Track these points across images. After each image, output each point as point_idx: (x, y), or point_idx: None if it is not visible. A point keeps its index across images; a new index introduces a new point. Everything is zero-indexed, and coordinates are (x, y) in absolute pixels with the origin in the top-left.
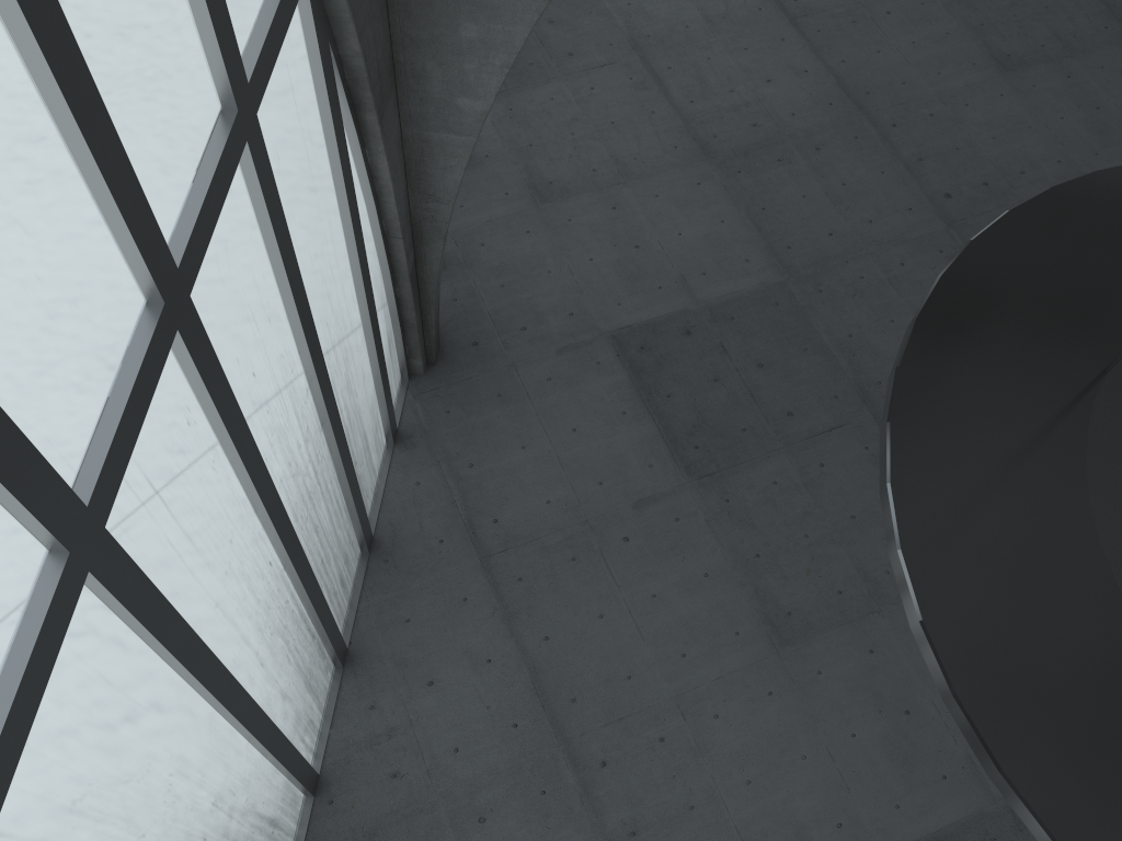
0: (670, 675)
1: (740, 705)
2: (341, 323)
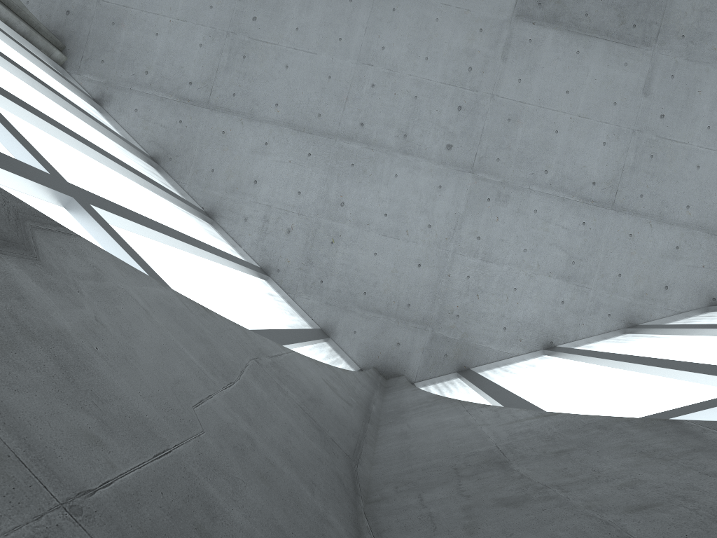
0: (344, 55)
1: (387, 31)
2: (4, 50)
